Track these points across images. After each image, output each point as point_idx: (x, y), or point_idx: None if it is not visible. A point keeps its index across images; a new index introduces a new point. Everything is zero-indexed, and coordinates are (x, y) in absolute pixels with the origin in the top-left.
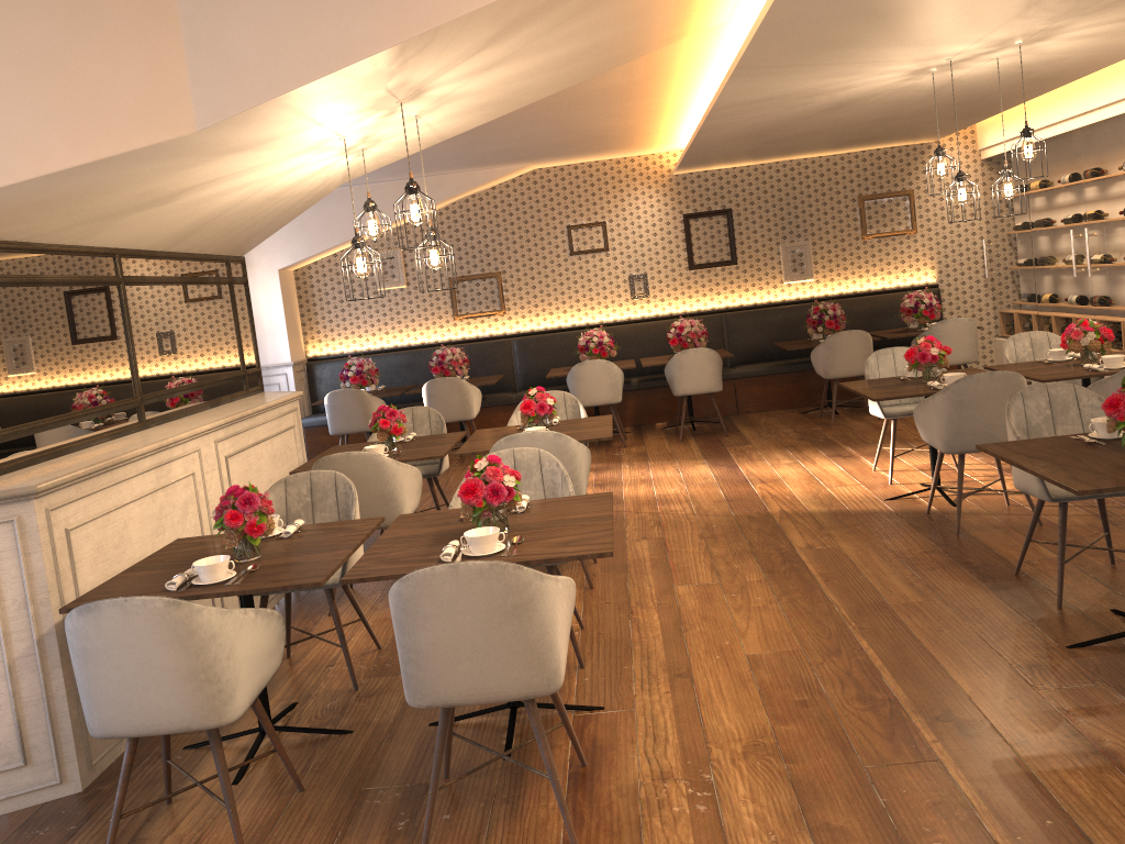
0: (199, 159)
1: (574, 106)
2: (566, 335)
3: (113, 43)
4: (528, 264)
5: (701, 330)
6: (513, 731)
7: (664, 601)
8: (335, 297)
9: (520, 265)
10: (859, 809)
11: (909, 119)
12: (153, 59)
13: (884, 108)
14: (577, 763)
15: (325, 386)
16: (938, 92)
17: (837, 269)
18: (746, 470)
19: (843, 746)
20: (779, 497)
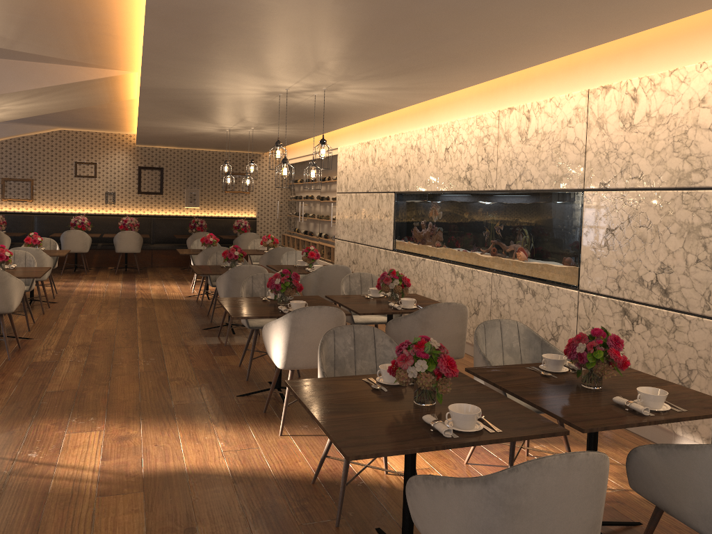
0: None
1: (77, 110)
2: (66, 217)
3: None
4: (50, 177)
5: (137, 223)
6: None
7: (72, 318)
8: None
9: (45, 177)
10: (105, 353)
11: (238, 143)
12: None
13: (221, 138)
14: (17, 348)
15: None
16: (239, 137)
17: (211, 204)
18: (138, 285)
19: (111, 345)
20: (144, 294)
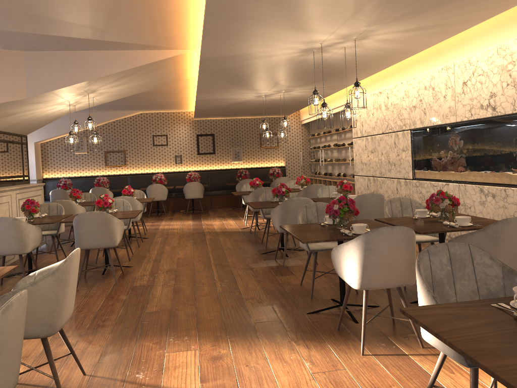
0: (24, 105)
1: (152, 94)
2: (149, 176)
3: (4, 72)
4: (137, 148)
5: (198, 176)
6: (105, 270)
7: (160, 249)
8: (57, 155)
9: (133, 148)
10: (188, 277)
11: (269, 109)
12: (15, 77)
13: (257, 105)
14: (122, 274)
15: (50, 190)
16: (271, 102)
17: (251, 158)
18: (204, 222)
19: (191, 269)
20: (209, 228)
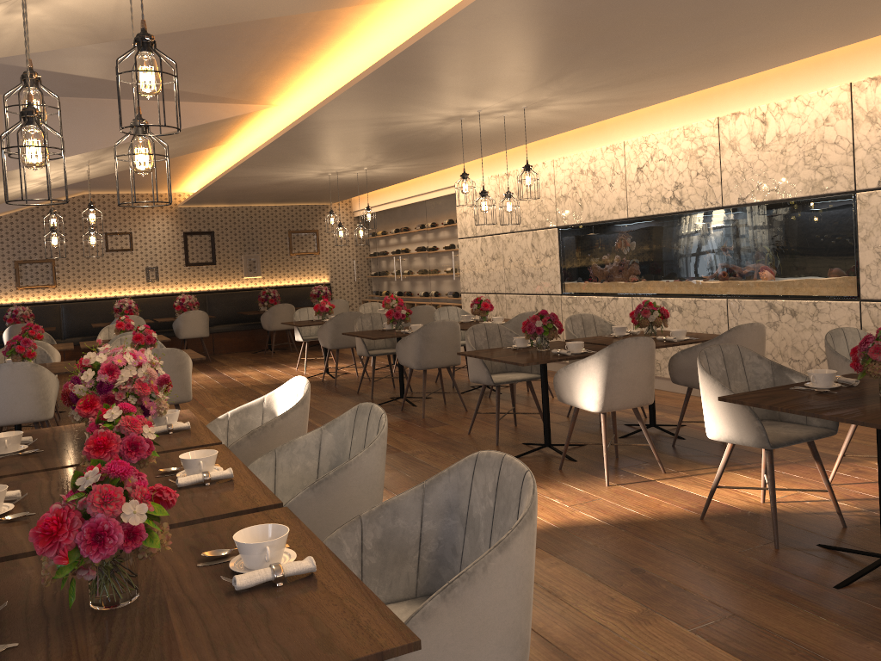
0: None
1: None
2: (101, 303)
3: None
4: (76, 255)
5: (195, 302)
6: None
7: (202, 412)
8: None
9: (69, 255)
10: None
11: (317, 192)
12: None
13: (306, 186)
14: None
15: None
16: (332, 183)
17: (275, 271)
18: (228, 374)
19: None
20: (249, 381)
